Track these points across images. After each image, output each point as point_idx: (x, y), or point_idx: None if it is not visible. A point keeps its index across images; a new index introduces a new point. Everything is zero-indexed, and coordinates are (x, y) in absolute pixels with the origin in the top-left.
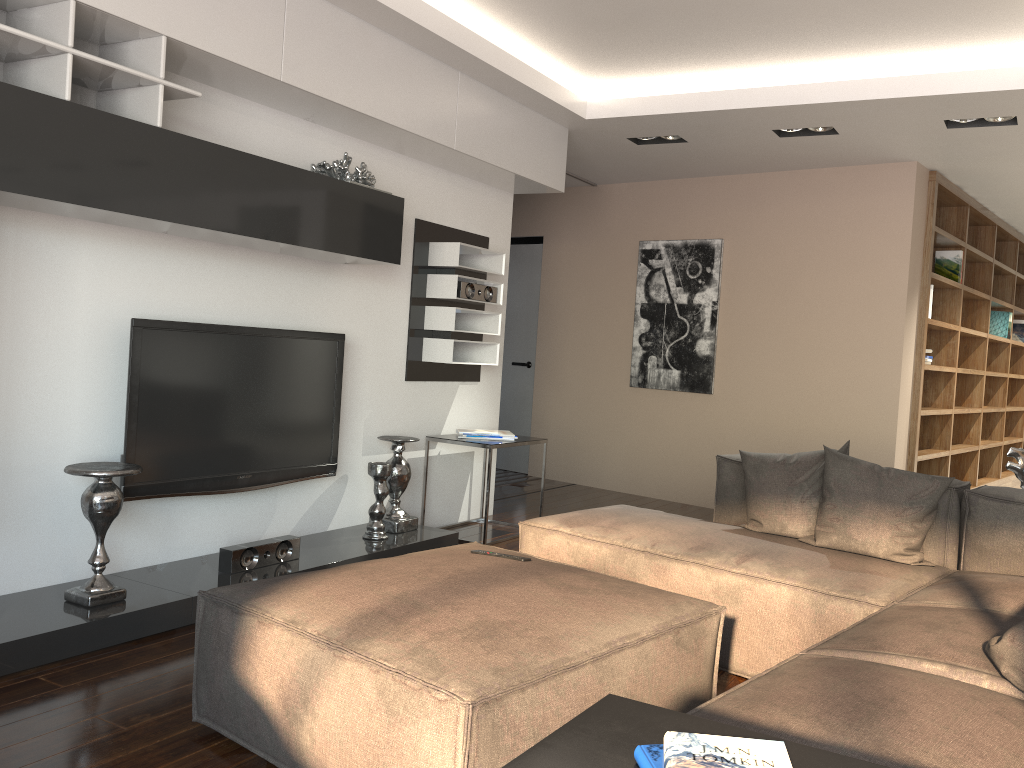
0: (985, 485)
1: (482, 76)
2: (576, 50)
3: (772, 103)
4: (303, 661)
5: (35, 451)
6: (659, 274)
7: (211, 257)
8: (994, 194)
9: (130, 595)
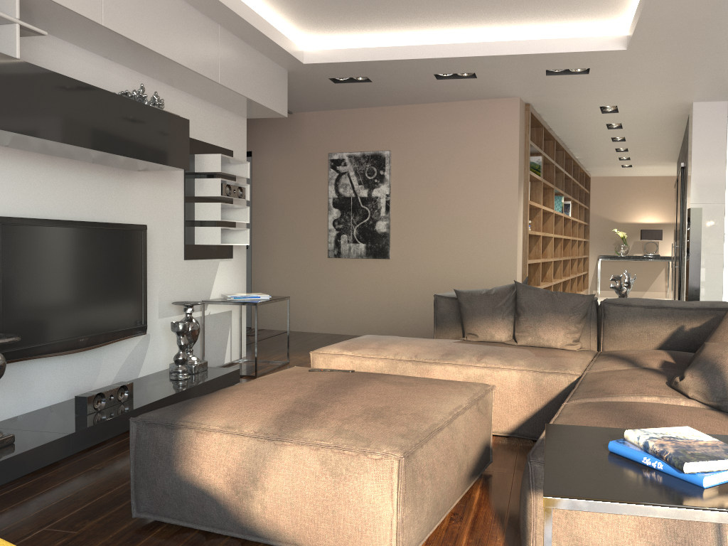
0: (607, 298)
1: (236, 29)
2: (304, 13)
3: (440, 55)
4: (247, 453)
5: None
6: (345, 176)
7: (43, 166)
8: (559, 119)
9: (15, 439)
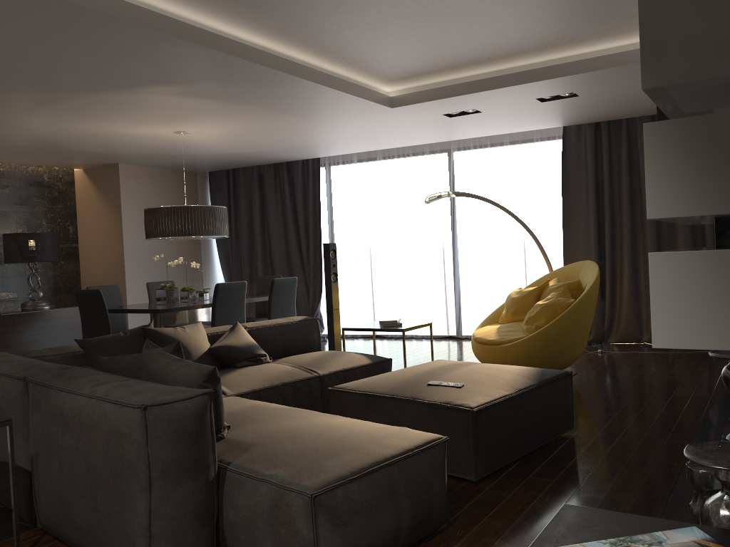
0: (25, 376)
1: None
2: None
3: None
4: None
5: None
6: None
7: None
8: None
9: None
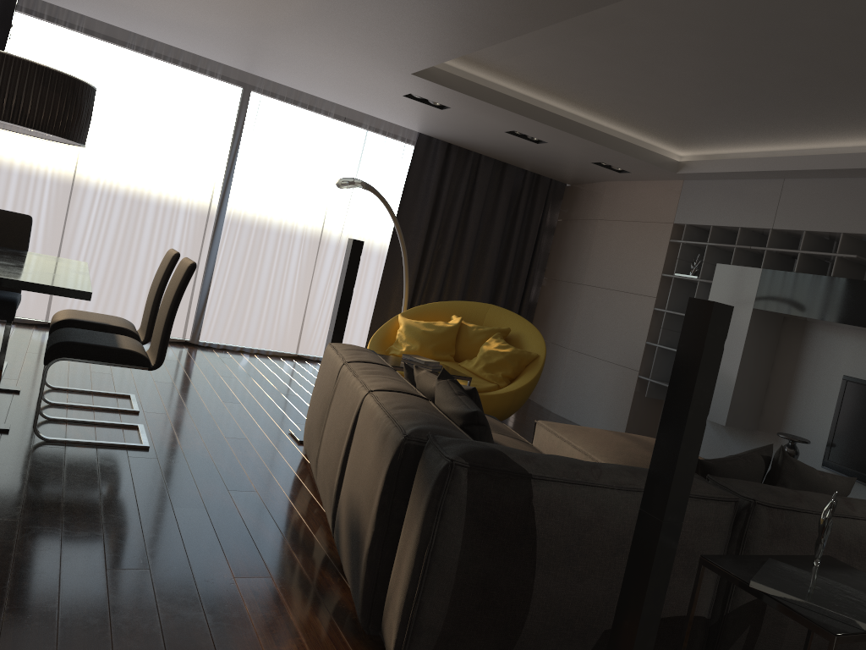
0: (736, 496)
1: None
2: None
3: None
4: None
5: (809, 433)
6: None
7: None
8: None
9: None
